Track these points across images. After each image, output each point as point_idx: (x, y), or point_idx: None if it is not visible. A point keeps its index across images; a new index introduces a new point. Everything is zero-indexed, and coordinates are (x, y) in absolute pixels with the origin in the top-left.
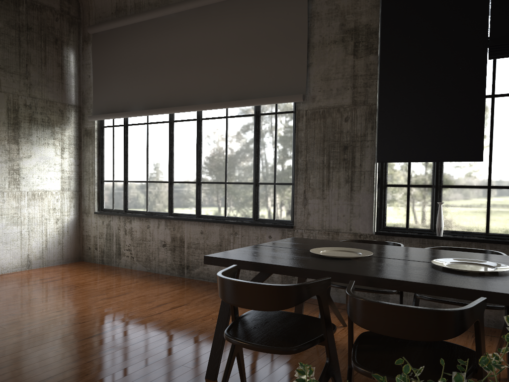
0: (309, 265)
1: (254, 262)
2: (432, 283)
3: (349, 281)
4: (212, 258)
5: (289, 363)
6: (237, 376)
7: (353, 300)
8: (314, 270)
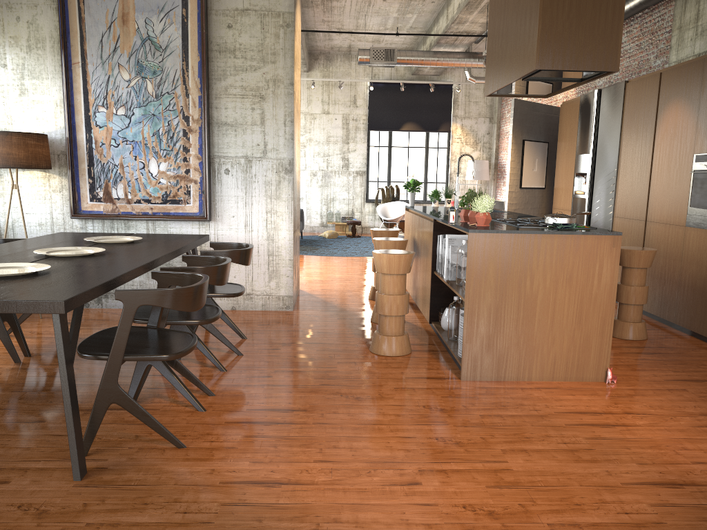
0: (106, 273)
1: (100, 285)
2: (158, 257)
3: (139, 274)
4: (72, 300)
5: (2, 445)
6: (63, 463)
7: (218, 268)
8: (128, 272)
